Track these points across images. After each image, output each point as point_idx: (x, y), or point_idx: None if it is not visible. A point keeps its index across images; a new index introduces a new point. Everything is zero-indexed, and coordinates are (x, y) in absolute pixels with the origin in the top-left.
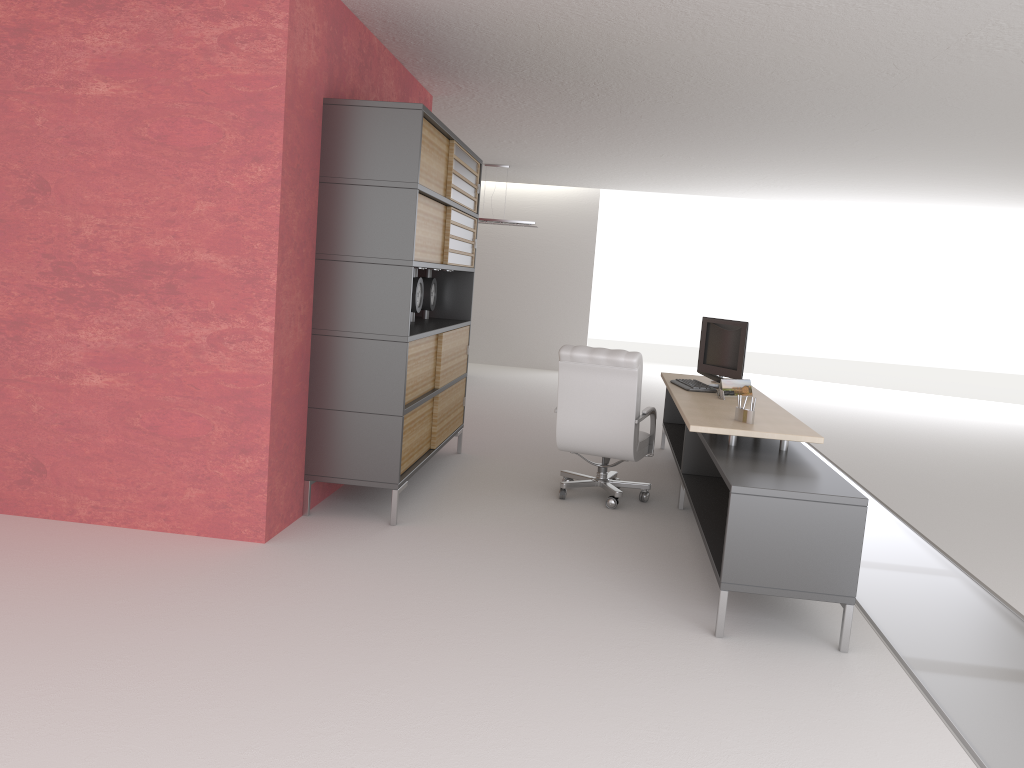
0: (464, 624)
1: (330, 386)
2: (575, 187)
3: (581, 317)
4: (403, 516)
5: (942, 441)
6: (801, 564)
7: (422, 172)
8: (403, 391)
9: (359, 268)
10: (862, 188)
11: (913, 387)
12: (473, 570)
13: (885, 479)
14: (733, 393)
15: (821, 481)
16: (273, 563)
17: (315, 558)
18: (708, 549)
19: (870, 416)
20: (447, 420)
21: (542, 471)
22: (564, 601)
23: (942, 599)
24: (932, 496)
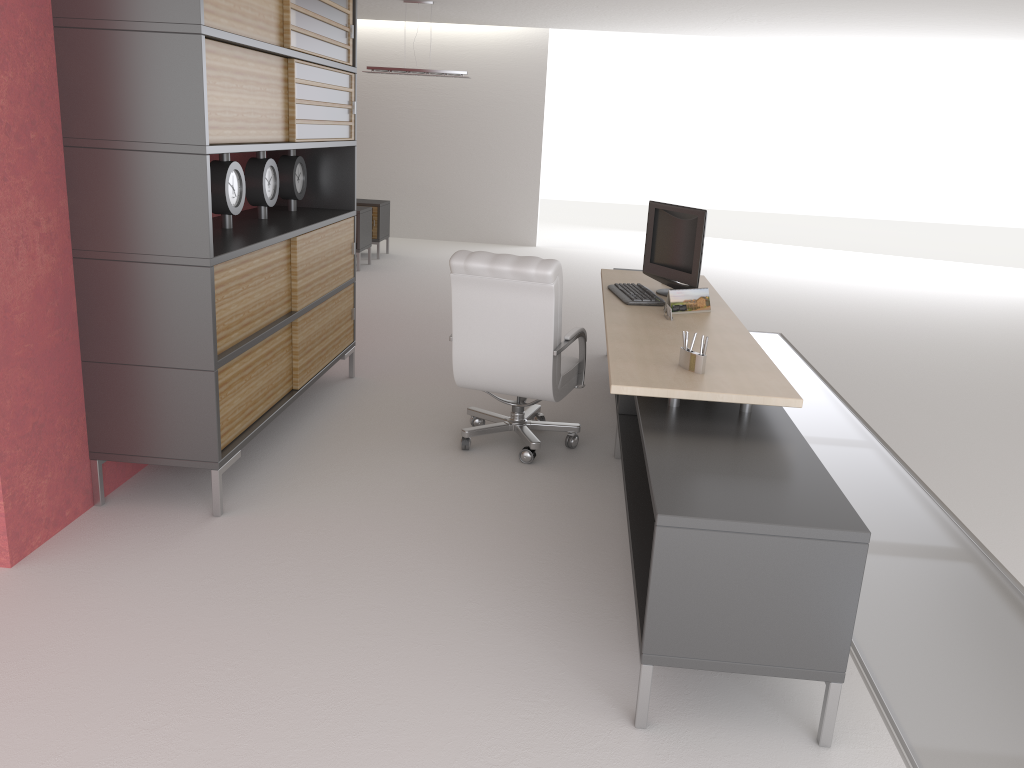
0: (250, 732)
1: (109, 331)
2: (520, 27)
3: (531, 183)
4: (238, 497)
5: (937, 326)
6: (764, 627)
7: (220, 8)
8: (212, 336)
9: (129, 159)
10: (855, 21)
11: (900, 250)
12: (303, 602)
13: (874, 389)
14: (685, 308)
15: (798, 489)
16: (3, 611)
17: (74, 595)
18: (633, 572)
19: (854, 293)
20: (321, 346)
21: (451, 402)
22: (421, 662)
23: (958, 610)
24: (931, 414)
